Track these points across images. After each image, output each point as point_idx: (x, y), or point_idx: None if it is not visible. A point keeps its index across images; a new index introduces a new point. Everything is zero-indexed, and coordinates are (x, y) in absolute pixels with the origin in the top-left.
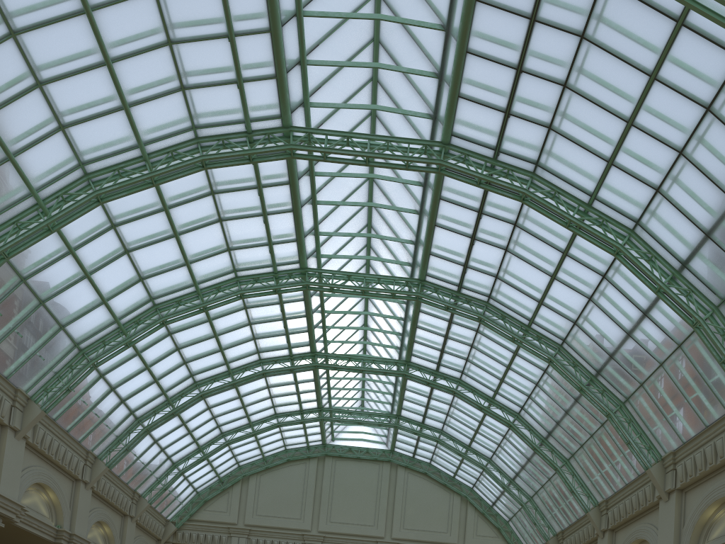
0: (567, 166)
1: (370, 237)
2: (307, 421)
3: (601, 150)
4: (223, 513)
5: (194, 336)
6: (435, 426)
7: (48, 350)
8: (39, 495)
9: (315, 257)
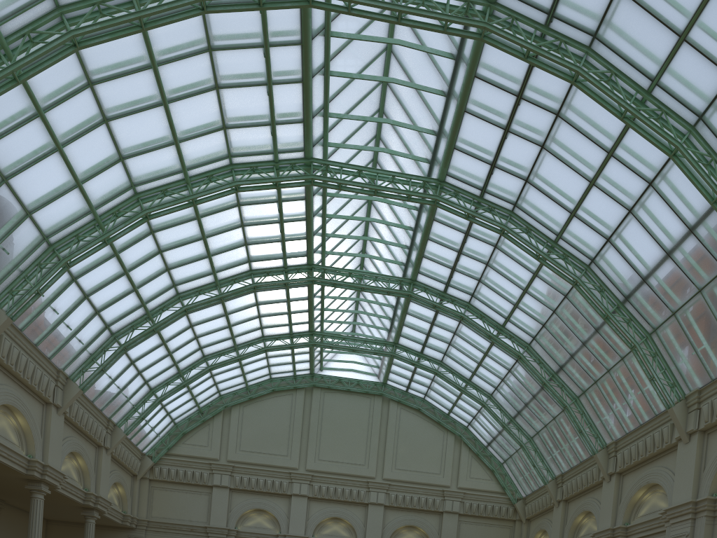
0: (631, 40)
1: (381, 126)
2: (298, 346)
3: (674, 20)
4: (204, 448)
5: (179, 237)
6: (434, 356)
7: (13, 242)
8: (6, 419)
9: (321, 145)
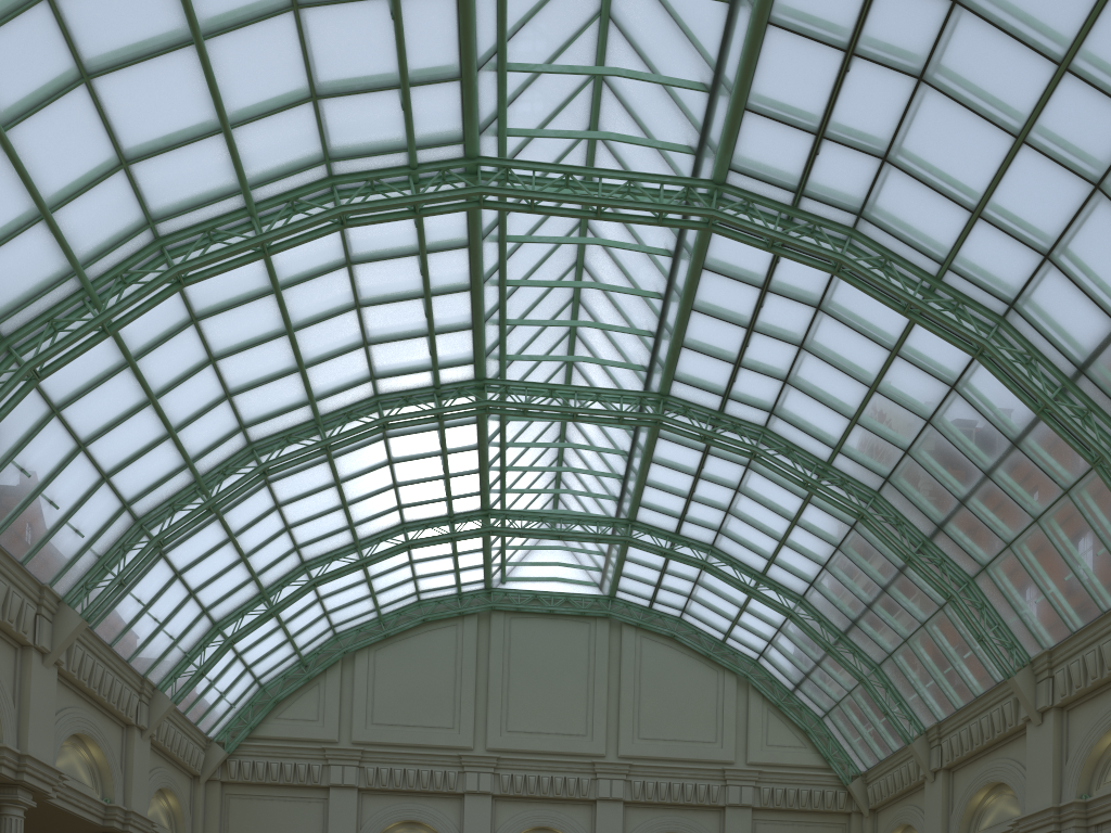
0: None
1: (599, 108)
2: (463, 535)
3: None
4: (311, 724)
5: (245, 330)
6: (700, 538)
7: None
8: None
9: (495, 134)
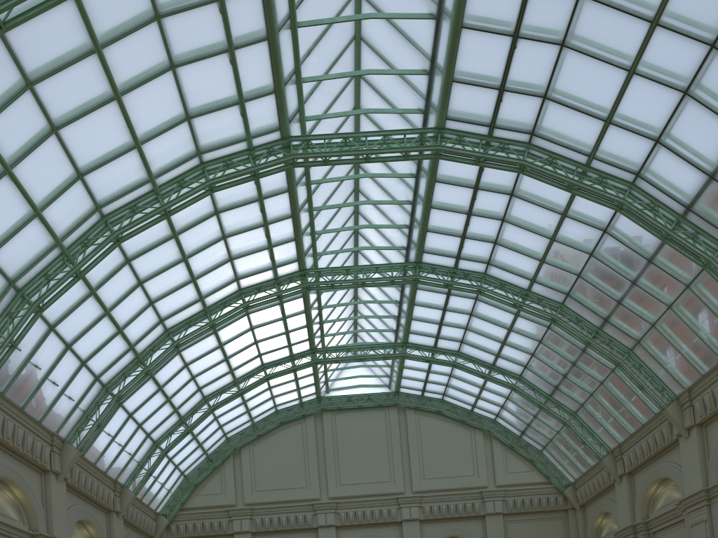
0: None
1: (359, 94)
2: (301, 367)
3: None
4: (218, 496)
5: (158, 262)
6: (450, 348)
7: None
8: (1, 494)
9: (298, 121)
